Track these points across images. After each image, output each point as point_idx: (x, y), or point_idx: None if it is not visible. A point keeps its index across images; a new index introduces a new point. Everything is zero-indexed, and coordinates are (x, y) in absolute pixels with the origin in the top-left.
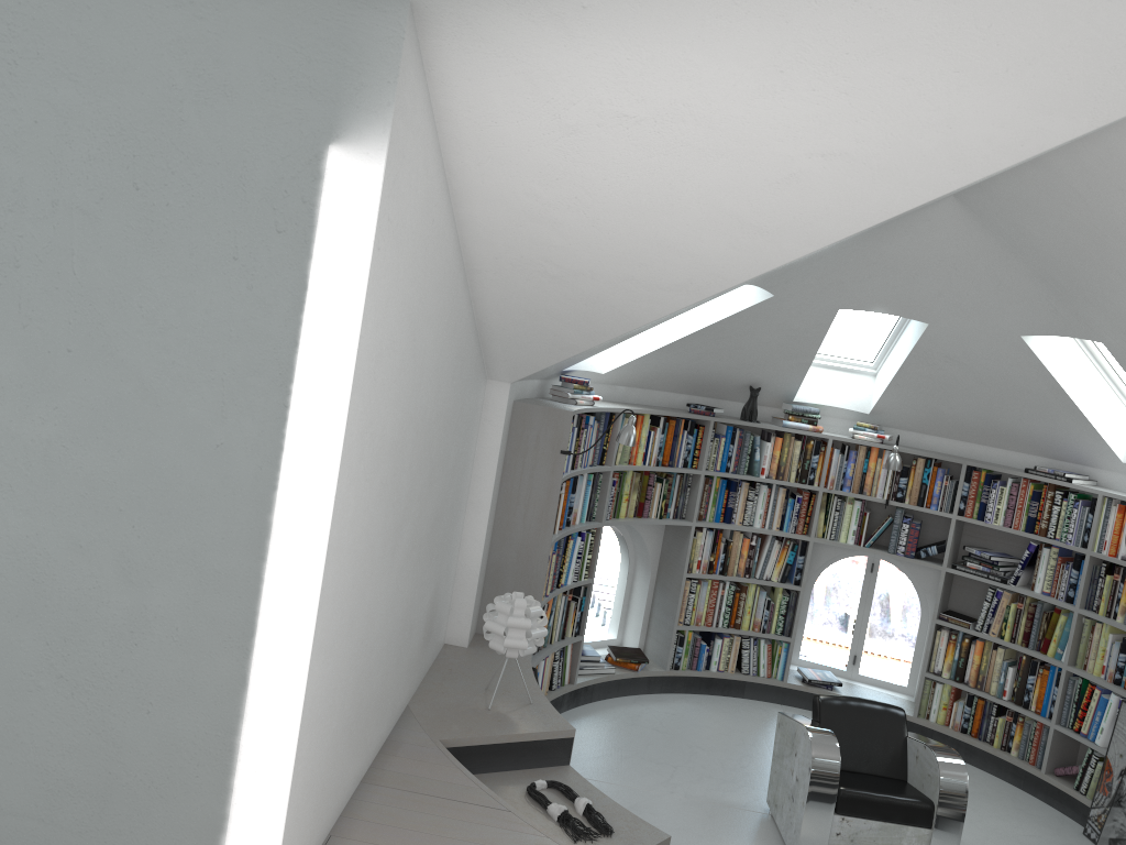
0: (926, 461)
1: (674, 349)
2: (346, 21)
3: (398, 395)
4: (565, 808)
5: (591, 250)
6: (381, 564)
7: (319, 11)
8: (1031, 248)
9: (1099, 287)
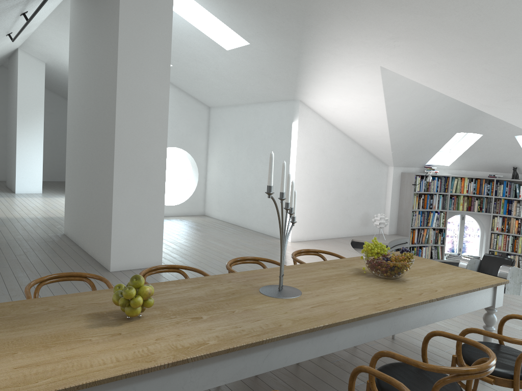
0: None
1: (467, 156)
2: (293, 104)
3: (319, 161)
4: None
5: (361, 131)
6: (322, 193)
7: (290, 104)
8: None
9: None
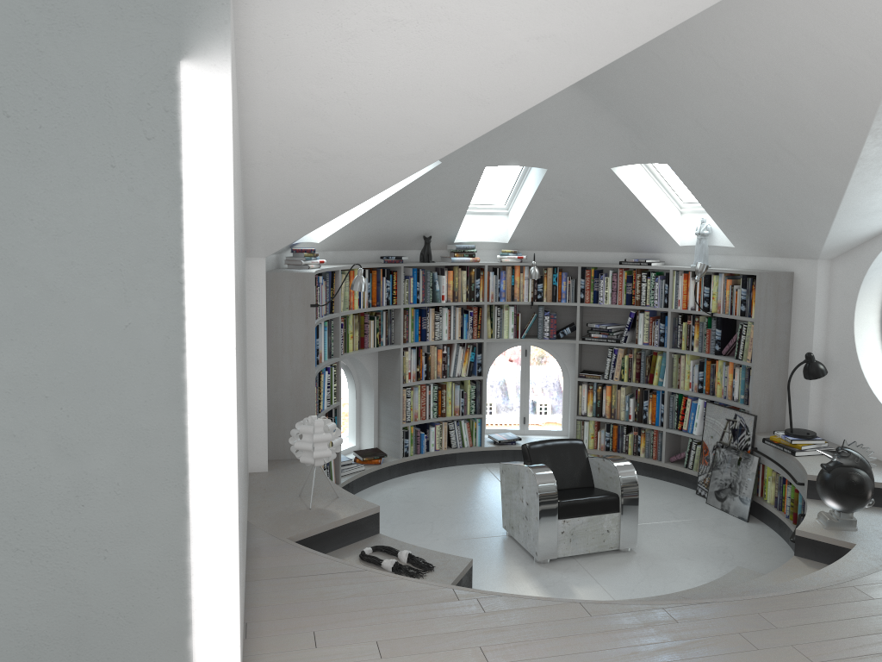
0: (553, 269)
1: (370, 215)
2: None
3: (238, 267)
4: (395, 560)
5: (350, 134)
6: (241, 406)
7: None
8: (620, 102)
9: (668, 124)
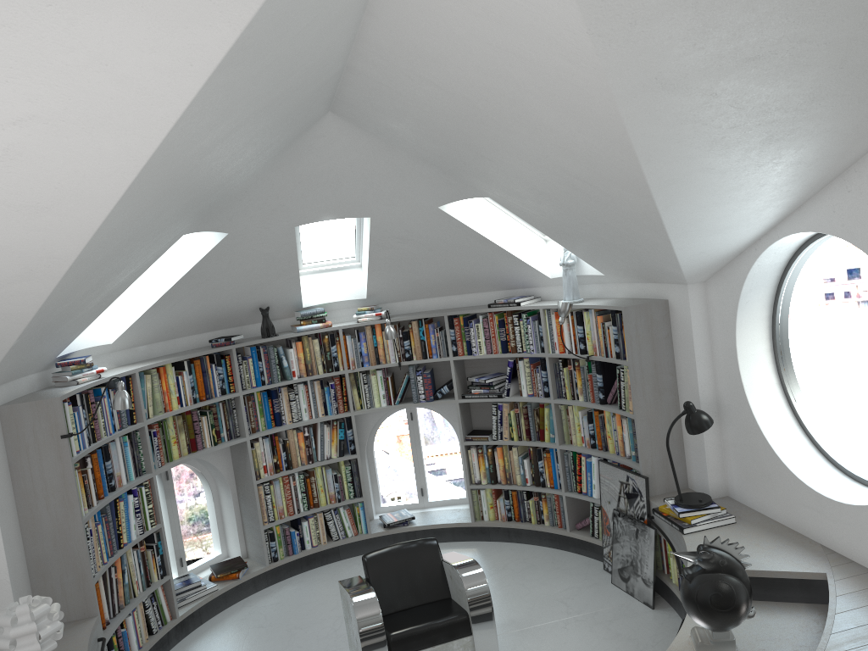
0: (418, 322)
1: (168, 302)
2: None
3: None
4: None
5: None
6: None
7: None
8: (401, 138)
9: (456, 157)
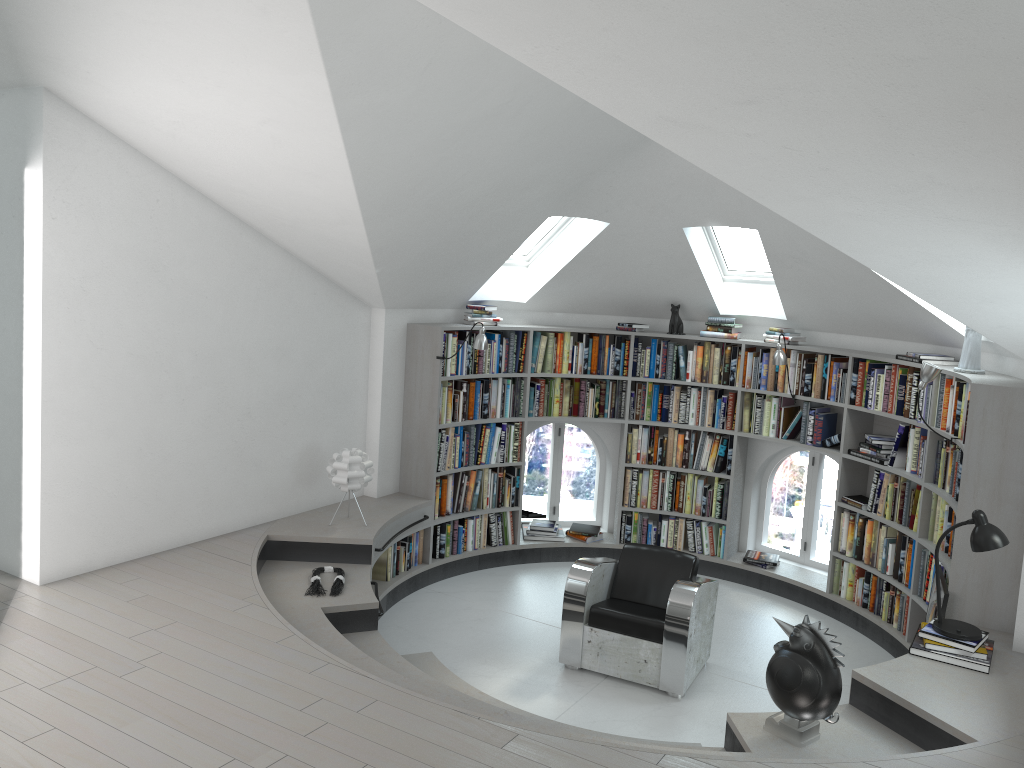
0: (824, 357)
1: (570, 277)
2: (25, 103)
3: (139, 303)
4: (318, 578)
5: (278, 205)
6: (157, 406)
7: (16, 101)
8: None
9: None
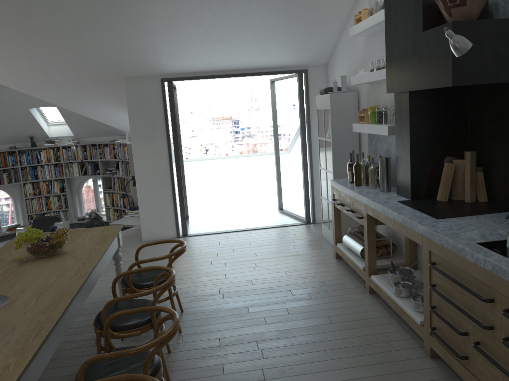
0: (89, 145)
1: None
2: None
3: None
4: None
5: None
6: None
7: None
8: None
9: None
